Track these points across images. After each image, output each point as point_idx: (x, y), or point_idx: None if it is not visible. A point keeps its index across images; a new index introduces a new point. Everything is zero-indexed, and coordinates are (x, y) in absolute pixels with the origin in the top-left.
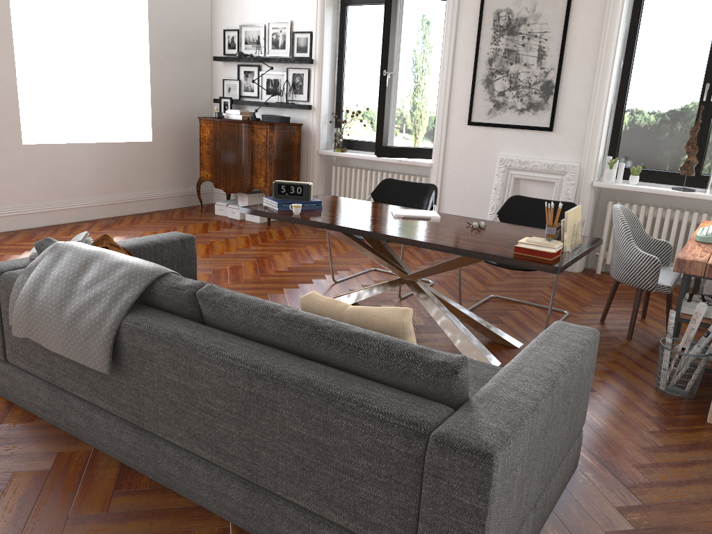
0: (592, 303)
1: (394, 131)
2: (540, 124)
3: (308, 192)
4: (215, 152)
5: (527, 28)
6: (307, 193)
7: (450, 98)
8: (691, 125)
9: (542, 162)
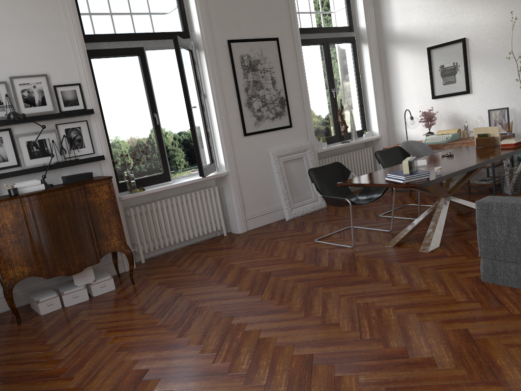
0: (387, 202)
1: (201, 154)
2: (285, 124)
3: (416, 162)
4: (38, 235)
5: (261, 66)
6: (416, 163)
7: (227, 120)
8: (330, 111)
9: (294, 147)
